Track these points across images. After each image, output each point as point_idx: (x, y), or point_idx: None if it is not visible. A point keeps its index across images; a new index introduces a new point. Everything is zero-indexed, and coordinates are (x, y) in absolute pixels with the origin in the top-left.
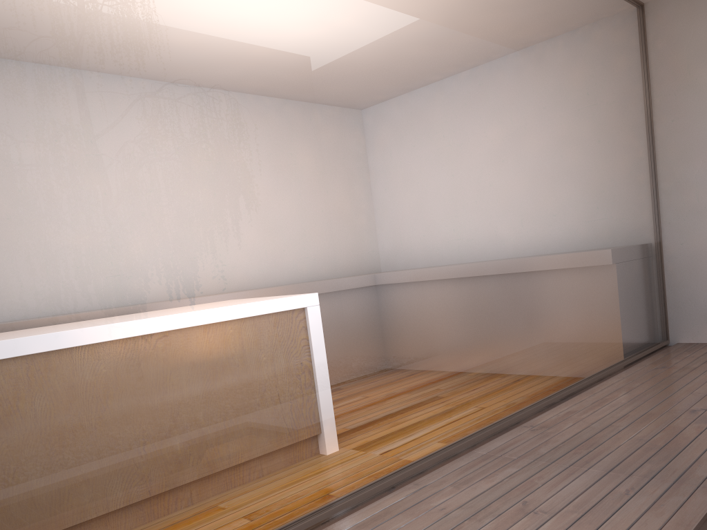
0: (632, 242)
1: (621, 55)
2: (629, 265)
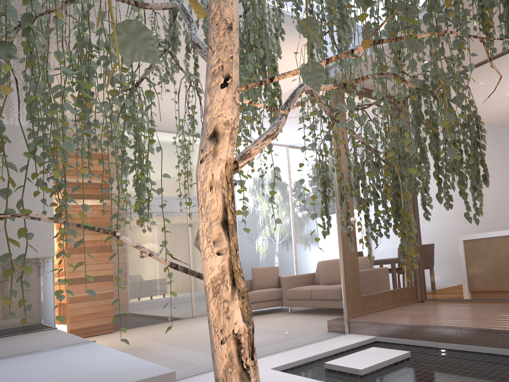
0: None
1: None
2: None
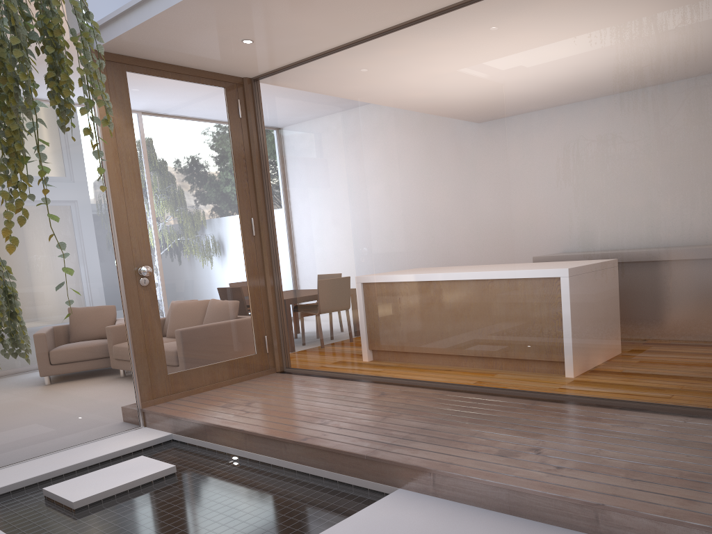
0: None
1: None
2: None
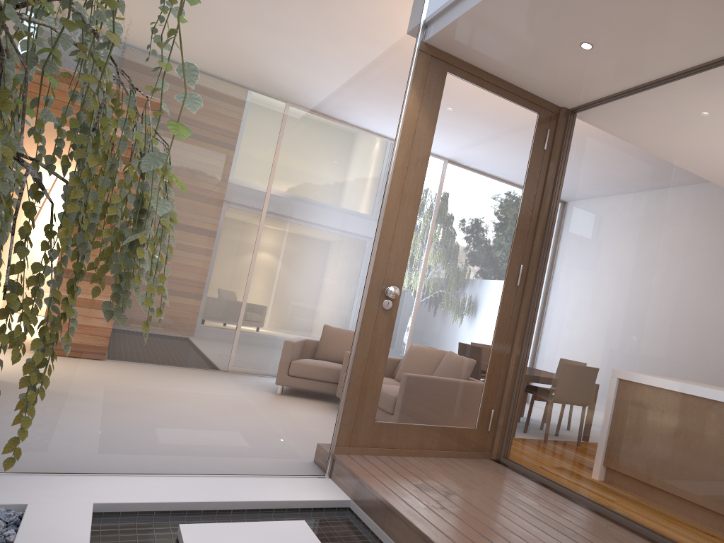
0: None
1: None
2: None
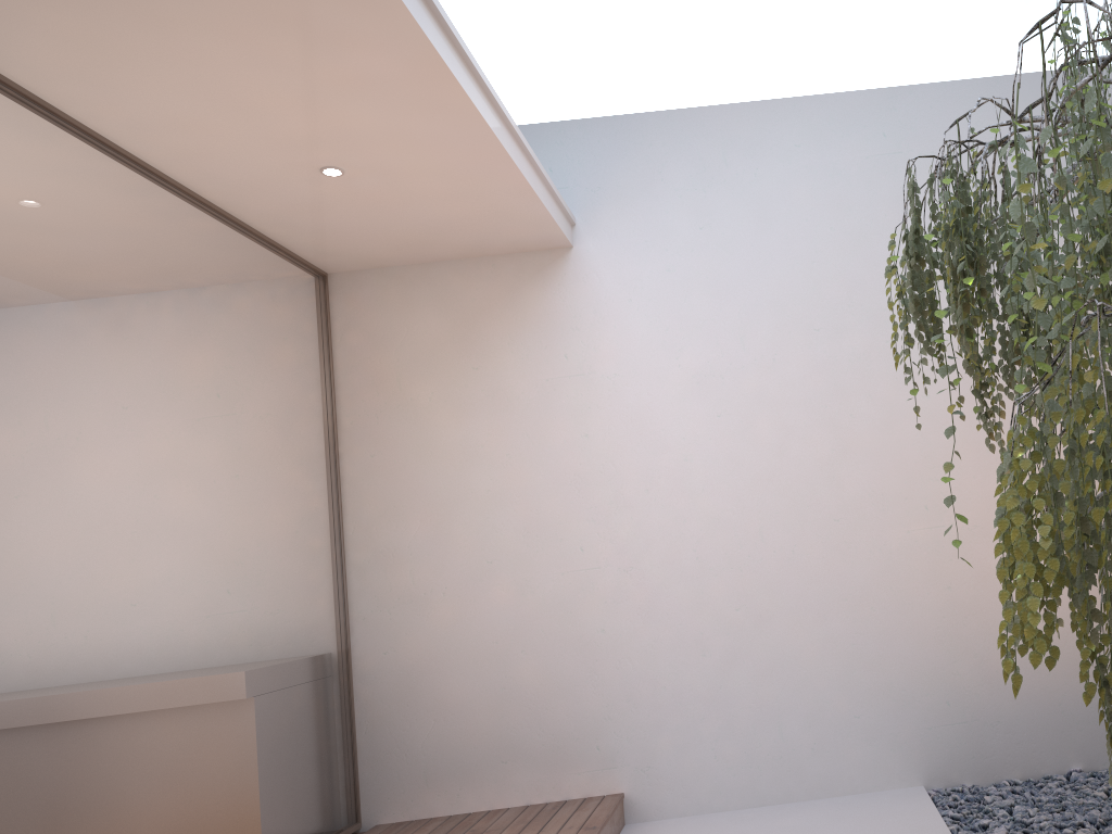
0: (291, 656)
1: (280, 346)
2: (282, 697)
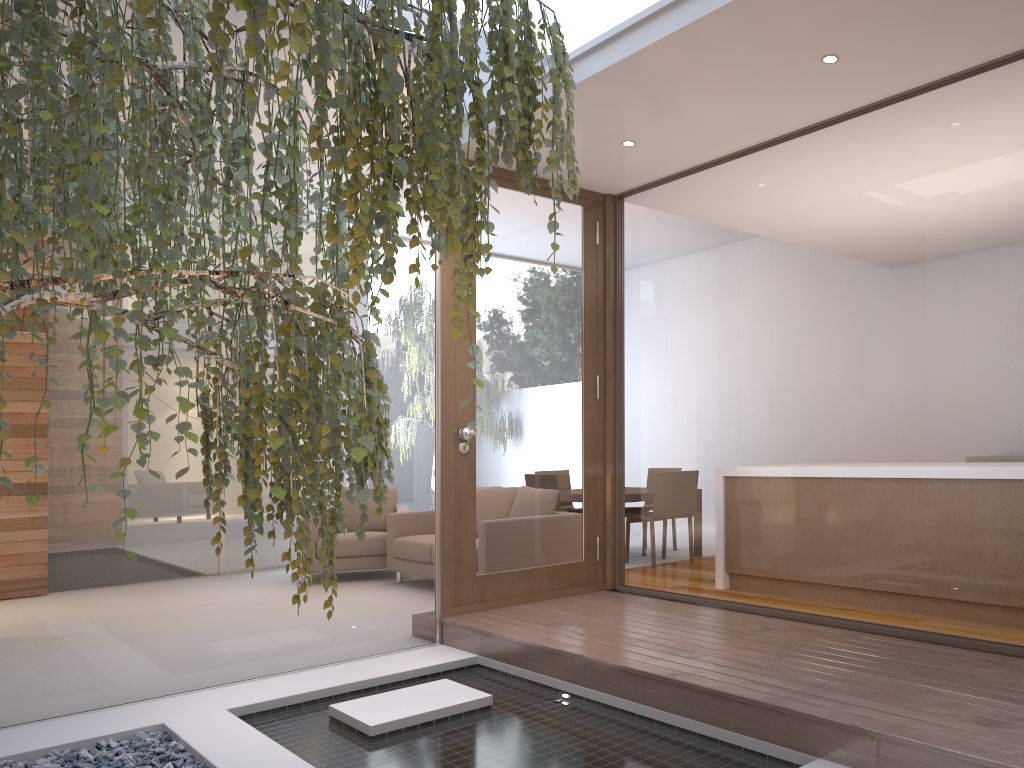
0: None
1: None
2: None
